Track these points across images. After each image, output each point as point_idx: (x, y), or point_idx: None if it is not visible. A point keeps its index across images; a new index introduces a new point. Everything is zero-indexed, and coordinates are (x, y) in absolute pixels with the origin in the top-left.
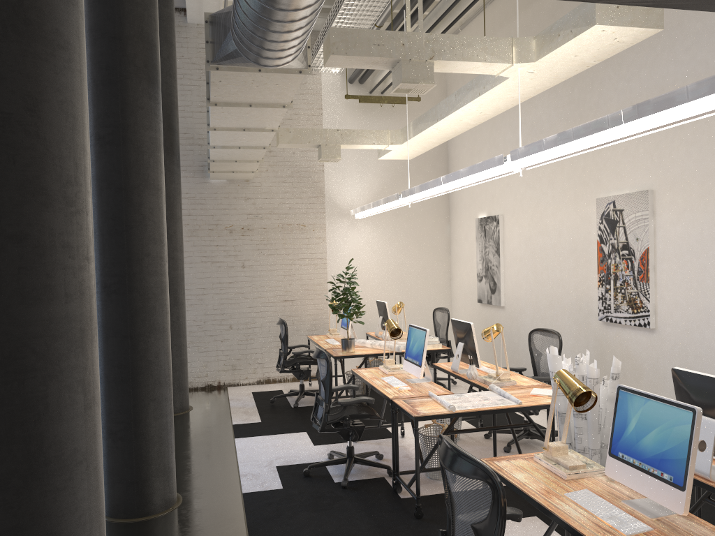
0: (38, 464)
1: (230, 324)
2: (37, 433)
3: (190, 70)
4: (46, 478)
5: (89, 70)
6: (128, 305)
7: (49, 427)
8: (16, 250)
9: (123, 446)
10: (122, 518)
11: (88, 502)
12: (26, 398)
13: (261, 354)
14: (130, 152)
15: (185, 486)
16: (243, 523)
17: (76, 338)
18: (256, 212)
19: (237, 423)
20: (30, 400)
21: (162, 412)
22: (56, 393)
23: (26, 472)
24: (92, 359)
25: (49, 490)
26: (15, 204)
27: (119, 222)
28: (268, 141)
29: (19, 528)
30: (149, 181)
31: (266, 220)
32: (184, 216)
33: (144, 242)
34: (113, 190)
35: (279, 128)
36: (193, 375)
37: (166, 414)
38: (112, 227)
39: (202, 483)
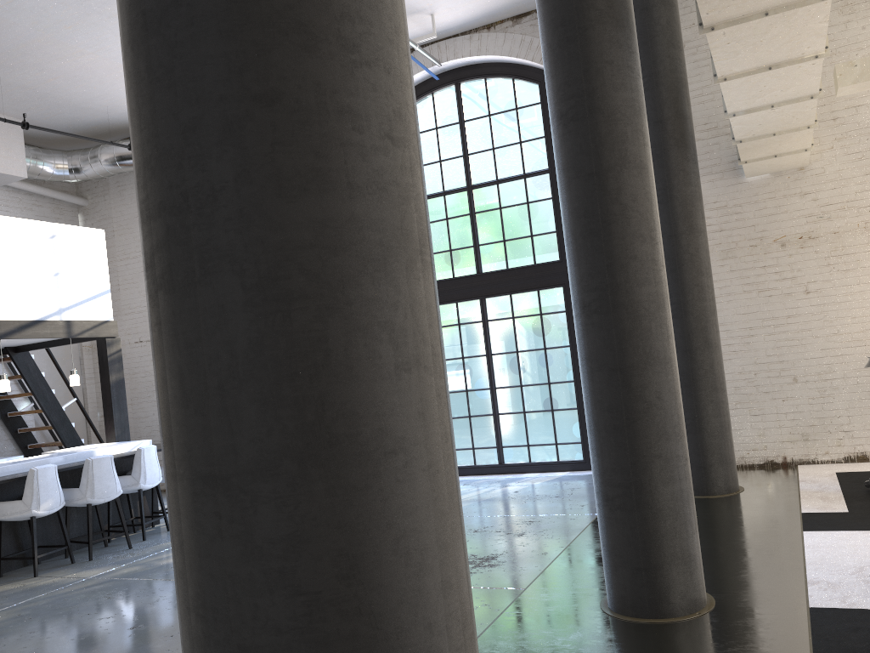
0: (319, 443)
1: (794, 375)
2: (315, 394)
3: (704, 38)
4: (333, 467)
5: (543, 35)
6: (614, 327)
7: (334, 388)
8: (266, 117)
9: (622, 517)
10: (630, 615)
11: (412, 520)
12: (295, 340)
13: (847, 417)
14: (599, 124)
15: (721, 586)
16: (806, 650)
17: (373, 256)
18: (820, 211)
19: (808, 512)
20: (301, 344)
21: (672, 474)
22: (341, 337)
23: (302, 454)
24: (410, 296)
25: (340, 488)
26: (261, 50)
27: (593, 219)
28: (815, 82)
29: (298, 539)
30: (628, 158)
31: (837, 221)
32: (714, 233)
33: (627, 241)
34: (582, 179)
35: (827, 50)
36: (745, 447)
37: (679, 478)
38: (585, 227)
39: (746, 585)
